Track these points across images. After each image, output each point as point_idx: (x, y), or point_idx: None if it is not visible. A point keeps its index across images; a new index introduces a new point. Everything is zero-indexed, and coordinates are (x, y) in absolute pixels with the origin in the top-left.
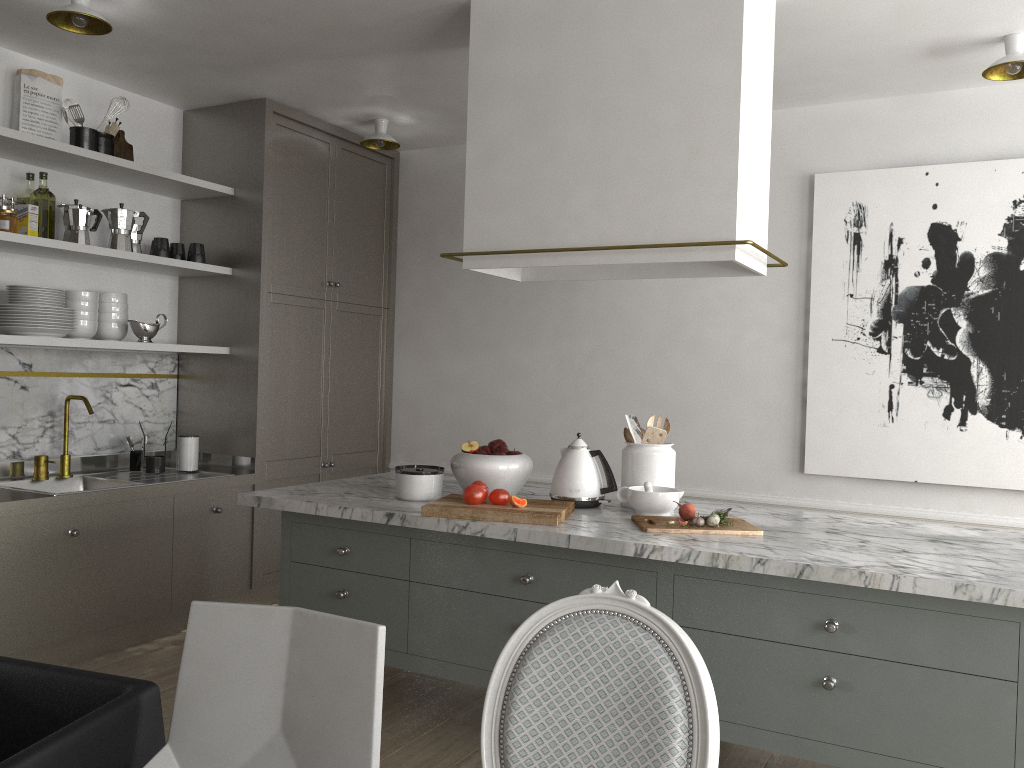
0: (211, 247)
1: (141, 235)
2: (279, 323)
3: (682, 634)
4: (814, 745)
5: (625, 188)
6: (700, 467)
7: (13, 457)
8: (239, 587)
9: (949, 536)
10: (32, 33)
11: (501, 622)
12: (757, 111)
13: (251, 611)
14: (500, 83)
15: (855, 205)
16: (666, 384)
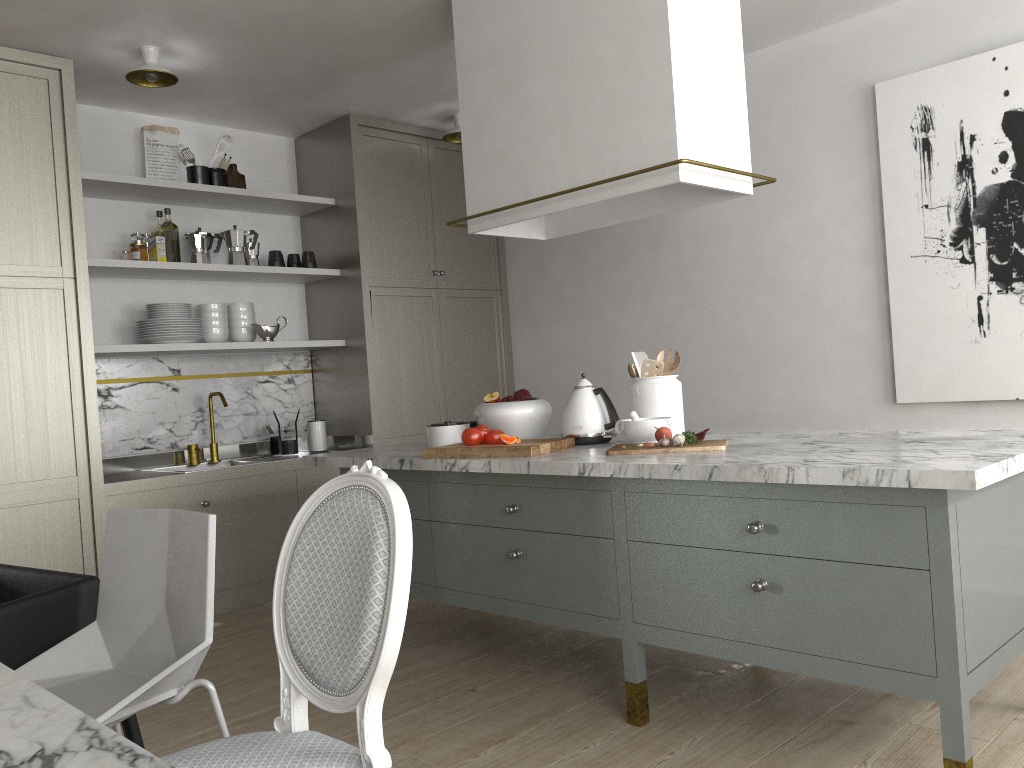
0: (324, 254)
1: (257, 250)
2: (385, 313)
3: (395, 497)
4: (754, 649)
5: (584, 131)
6: (794, 409)
7: (171, 447)
8: None
9: (940, 437)
10: (142, 95)
11: (499, 551)
12: (708, 30)
13: (144, 514)
14: (479, 56)
15: (920, 109)
16: (752, 328)
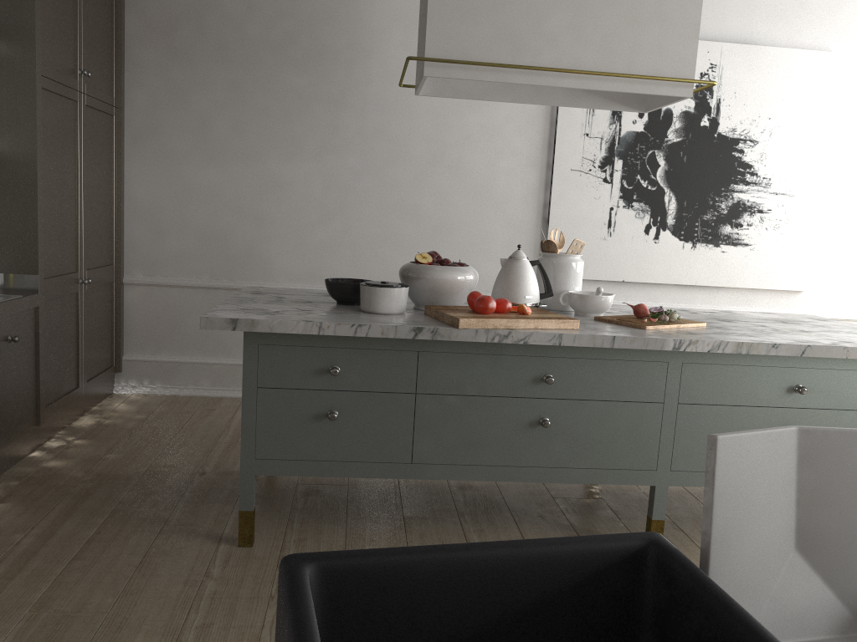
0: None
1: None
2: (46, 114)
3: None
4: None
5: (600, 17)
6: None
7: None
8: (30, 426)
9: (777, 319)
10: None
11: (518, 421)
12: None
13: (765, 436)
14: None
15: None
16: (429, 202)
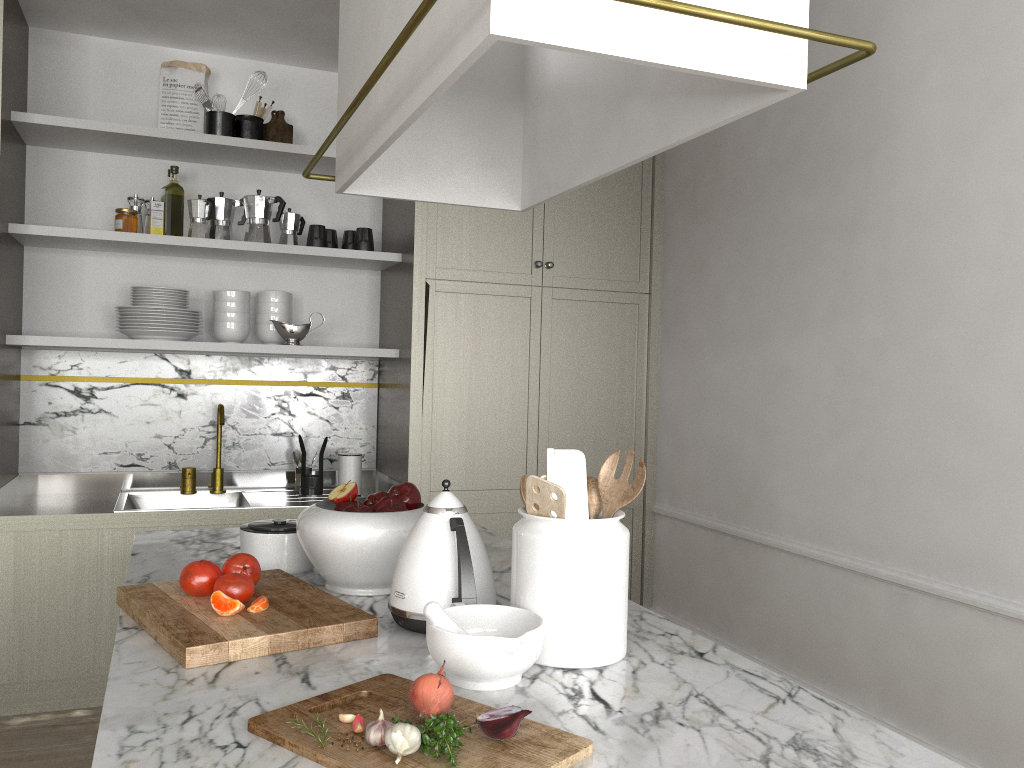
0: (393, 232)
1: (294, 224)
2: (451, 317)
3: None
4: None
5: None
6: None
7: (169, 467)
8: None
9: None
10: (143, 19)
11: None
12: None
13: None
14: None
15: None
16: (998, 395)
